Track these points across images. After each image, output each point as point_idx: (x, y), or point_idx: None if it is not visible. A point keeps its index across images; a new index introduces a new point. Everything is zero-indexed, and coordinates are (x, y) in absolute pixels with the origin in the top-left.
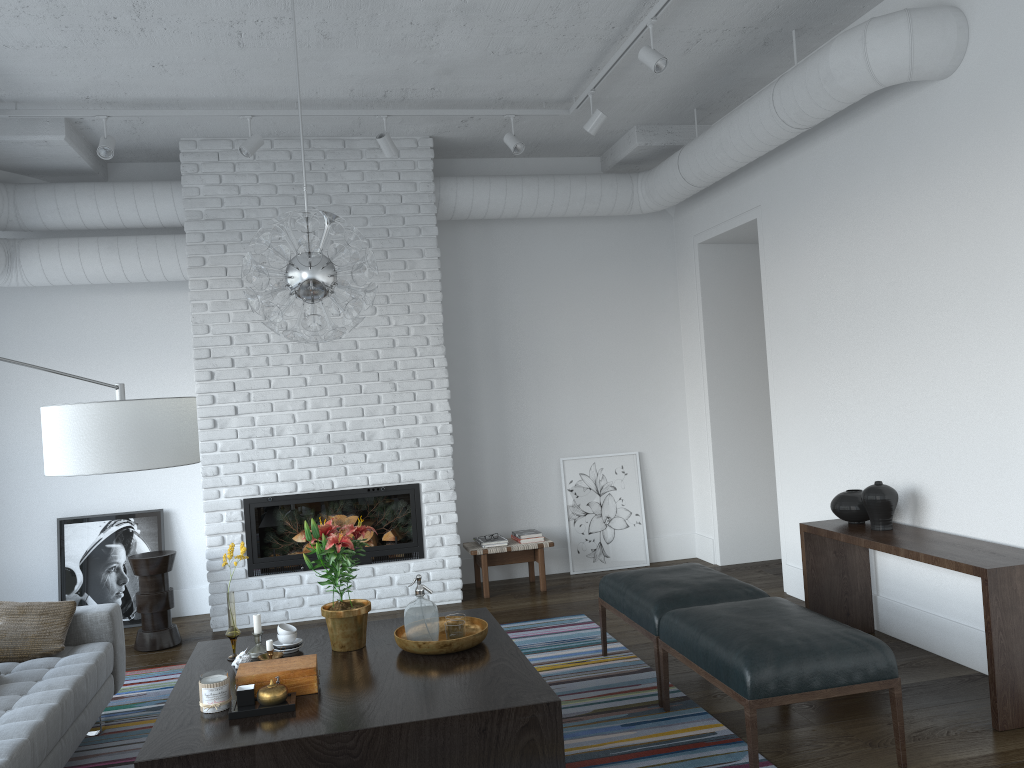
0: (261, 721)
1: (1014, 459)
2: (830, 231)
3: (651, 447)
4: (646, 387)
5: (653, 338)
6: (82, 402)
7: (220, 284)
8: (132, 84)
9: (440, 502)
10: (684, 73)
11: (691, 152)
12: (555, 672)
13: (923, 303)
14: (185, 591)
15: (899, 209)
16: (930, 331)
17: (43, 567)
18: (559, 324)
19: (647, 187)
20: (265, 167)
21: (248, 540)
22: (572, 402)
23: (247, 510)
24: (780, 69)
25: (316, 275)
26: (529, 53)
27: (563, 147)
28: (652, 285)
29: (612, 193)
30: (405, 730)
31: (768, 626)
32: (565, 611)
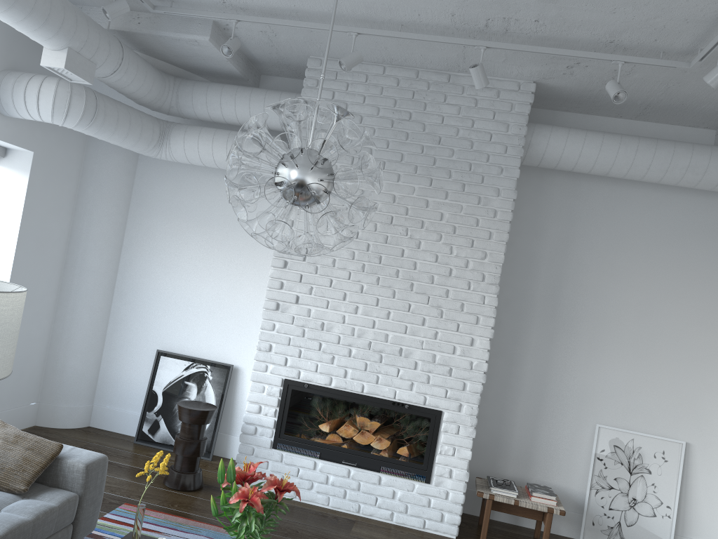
0: None
1: None
2: None
3: (702, 441)
4: (711, 377)
5: None
6: (197, 262)
7: None
8: None
9: (458, 435)
10: None
11: None
12: None
13: None
14: (234, 438)
15: None
16: None
17: (140, 384)
18: (628, 290)
19: None
20: (373, 90)
21: (279, 416)
22: (623, 371)
23: (285, 389)
24: None
25: (302, 176)
26: None
27: (675, 113)
28: None
29: None
30: None
31: None
32: None
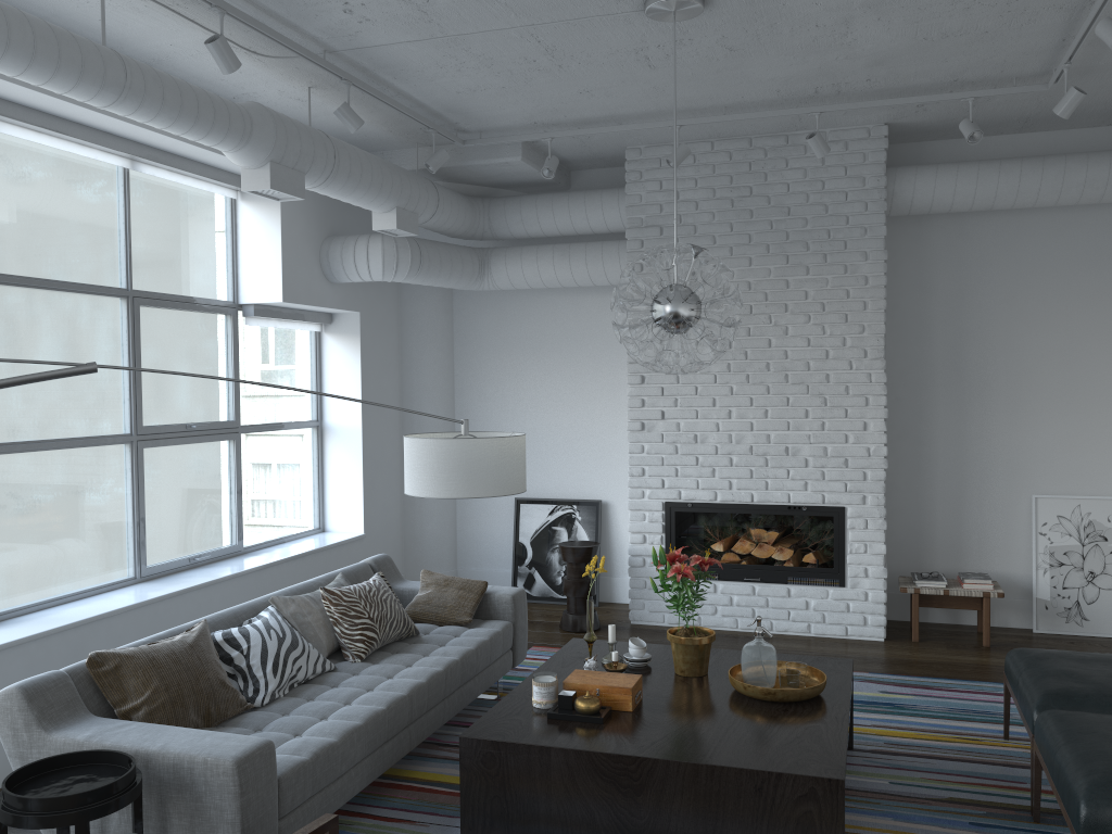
0: (570, 726)
1: None
2: None
3: None
4: None
5: None
6: (539, 395)
7: None
8: (568, 108)
9: (867, 530)
10: None
11: None
12: (934, 744)
13: None
14: (617, 579)
15: None
16: None
17: (503, 539)
18: (1045, 335)
19: None
20: (704, 170)
21: (667, 542)
22: (1055, 429)
23: (667, 513)
24: None
25: (676, 309)
26: (971, 34)
27: (1064, 119)
28: None
29: None
30: (682, 768)
31: None
32: (995, 676)
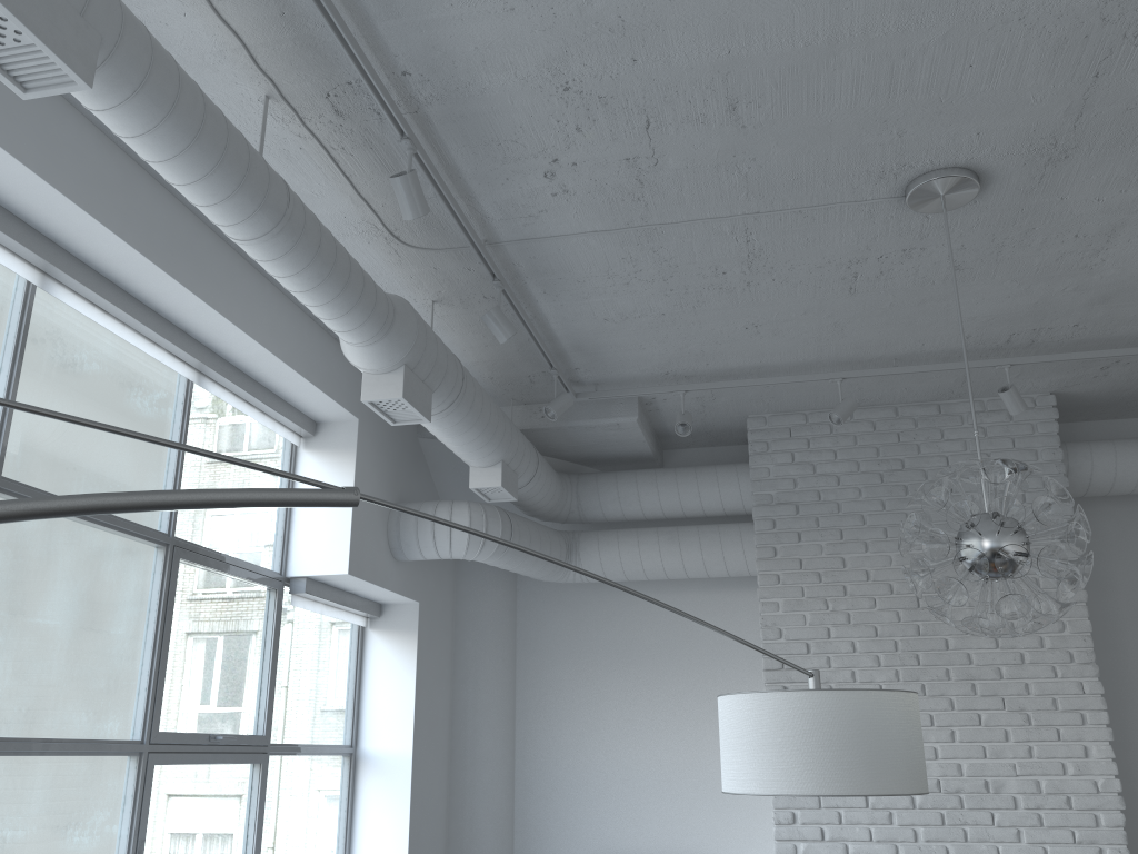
0: None
1: None
2: None
3: None
4: None
5: None
6: (628, 718)
7: (793, 579)
8: (717, 352)
9: None
10: None
11: None
12: None
13: None
14: None
15: None
16: None
17: None
18: None
19: None
20: (844, 441)
21: None
22: None
23: None
24: None
25: (1005, 542)
26: None
27: None
28: None
29: None
30: None
31: None
32: None
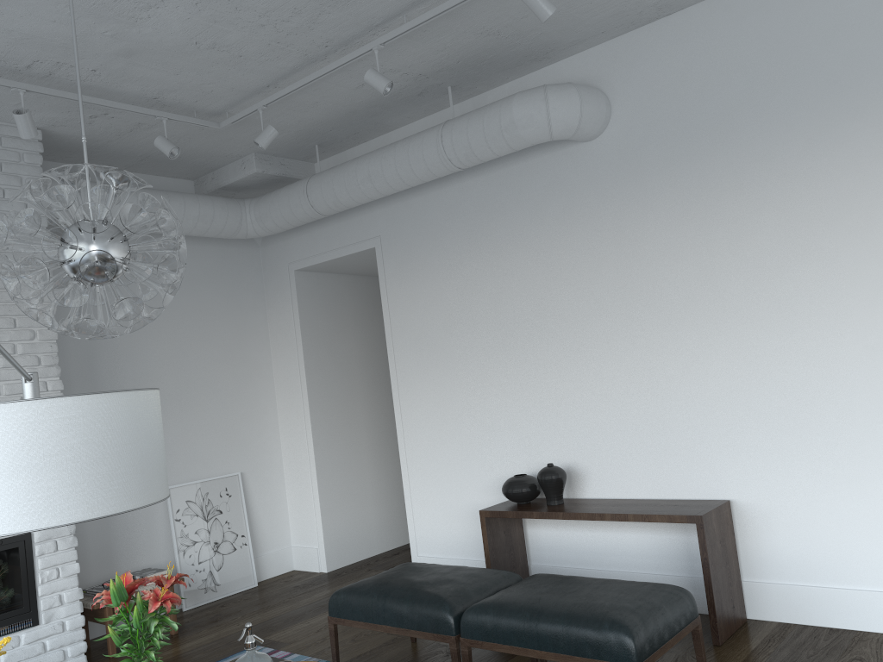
0: None
1: (668, 431)
2: (467, 258)
3: (250, 466)
4: (244, 407)
5: (248, 359)
6: None
7: None
8: None
9: (57, 552)
10: (339, 107)
11: (327, 182)
12: None
13: (572, 315)
14: None
15: (544, 240)
16: (580, 337)
17: None
18: (160, 345)
19: (258, 213)
20: None
21: None
22: (175, 426)
23: None
24: (409, 120)
25: (117, 249)
26: (230, 53)
27: (168, 165)
28: (245, 308)
29: (224, 215)
30: None
31: (596, 595)
32: (230, 647)
